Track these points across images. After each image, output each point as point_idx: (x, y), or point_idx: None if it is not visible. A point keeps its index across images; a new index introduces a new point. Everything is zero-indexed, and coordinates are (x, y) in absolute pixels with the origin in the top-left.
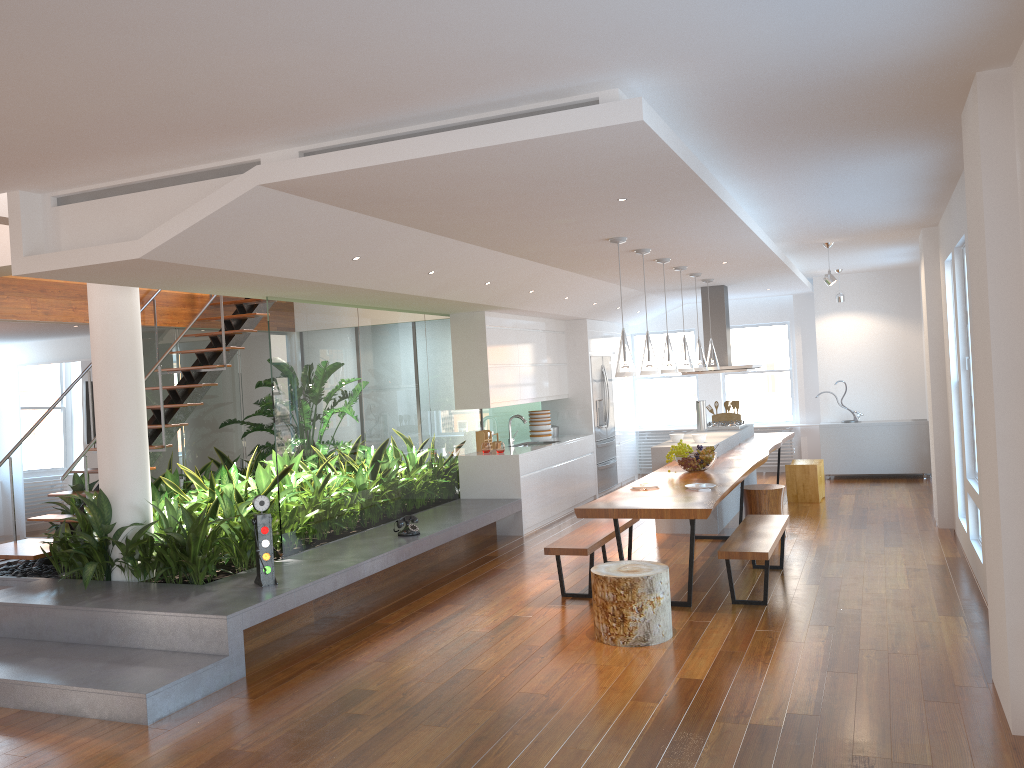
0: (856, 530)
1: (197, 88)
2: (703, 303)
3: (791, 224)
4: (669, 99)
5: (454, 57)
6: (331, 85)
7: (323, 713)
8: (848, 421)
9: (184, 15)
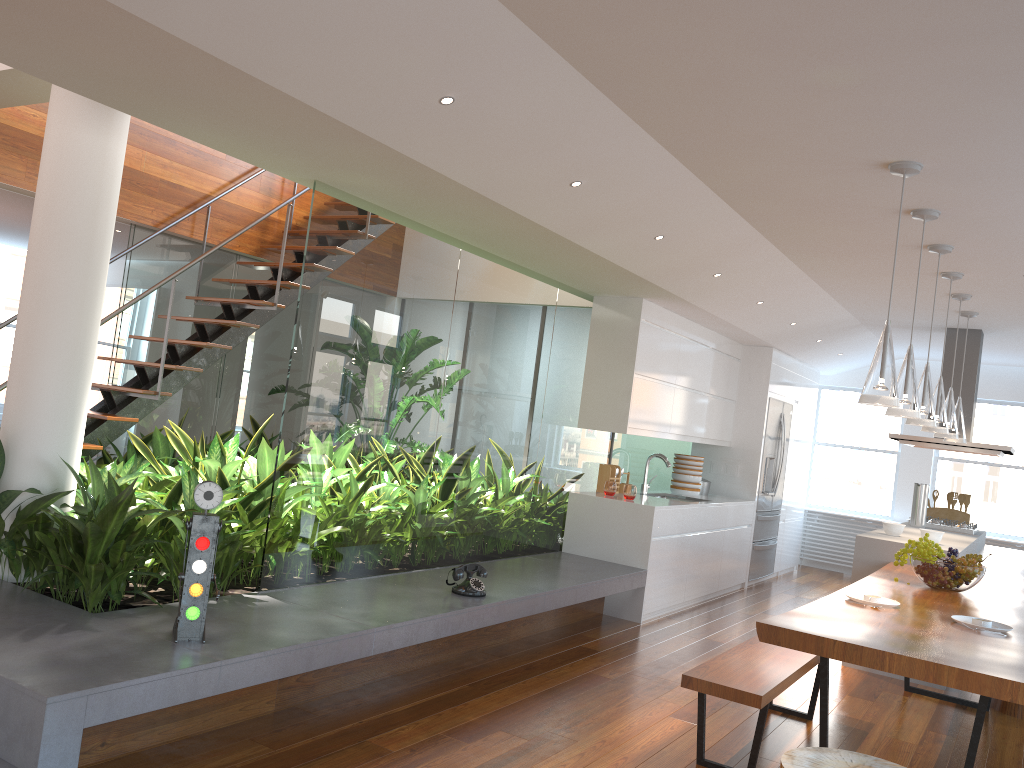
0: None
1: None
2: (946, 350)
3: None
4: None
5: None
6: None
7: None
8: None
9: None
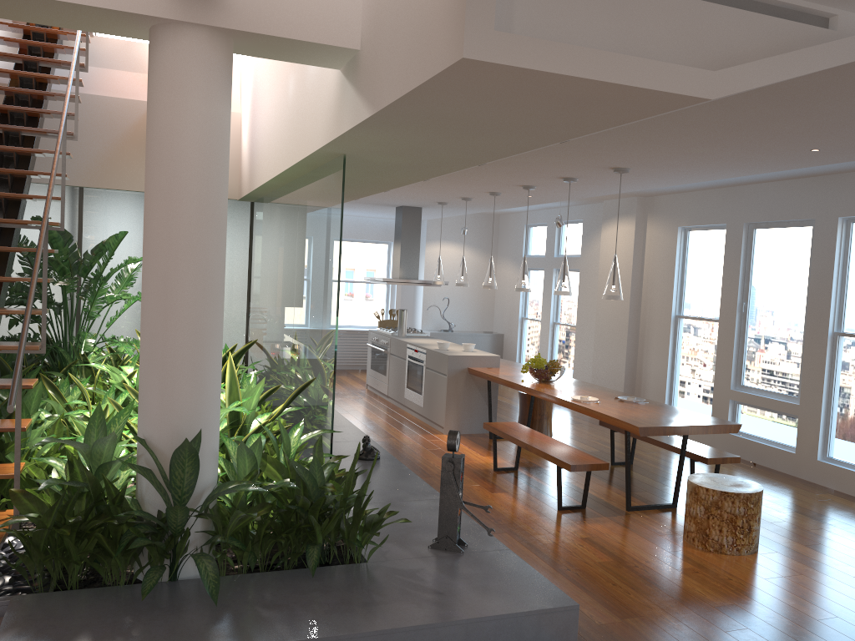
0: (579, 425)
1: None
2: (403, 221)
3: None
4: None
5: None
6: None
7: None
8: (448, 330)
9: None
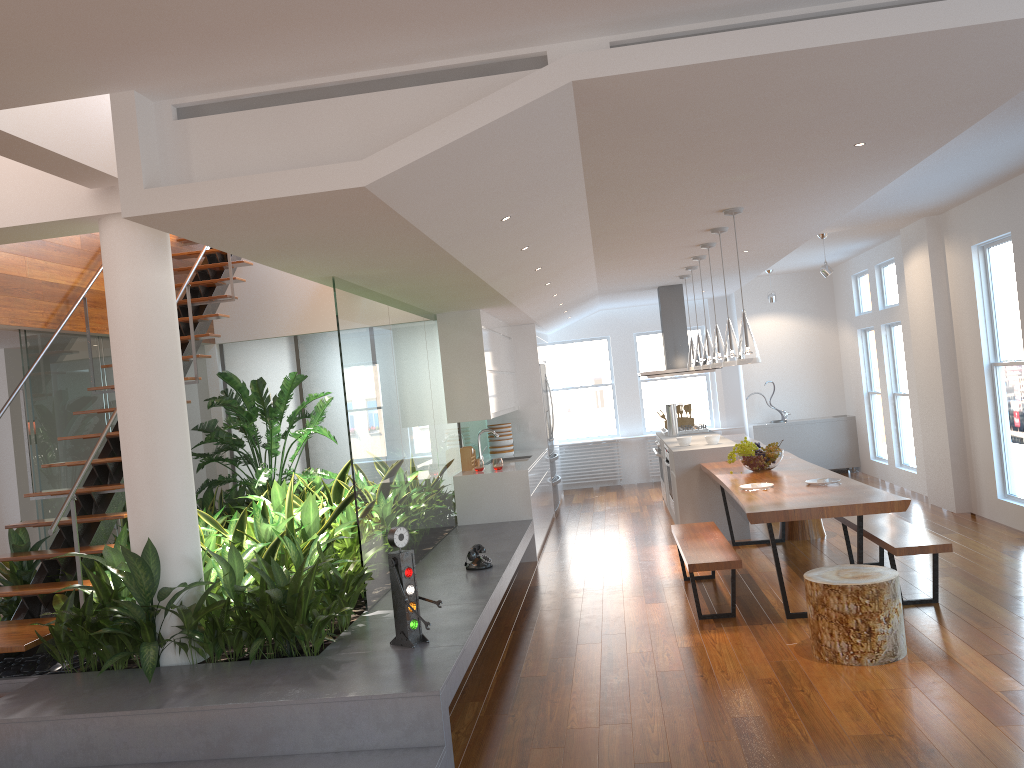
0: None
1: None
2: (662, 303)
3: None
4: None
5: None
6: None
7: None
8: (778, 421)
9: None
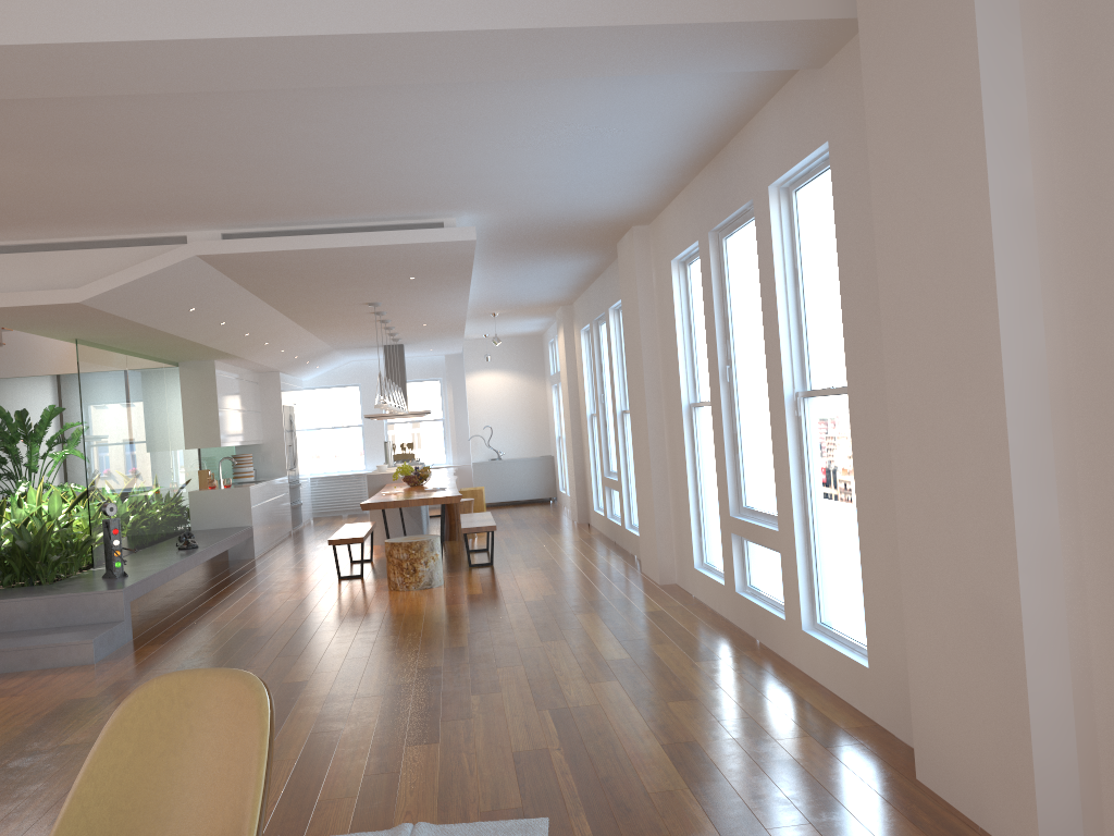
0: (524, 529)
1: (217, 197)
2: (386, 359)
3: (481, 298)
4: (476, 224)
5: (387, 198)
6: (299, 203)
7: (234, 639)
8: (494, 459)
9: (274, 170)
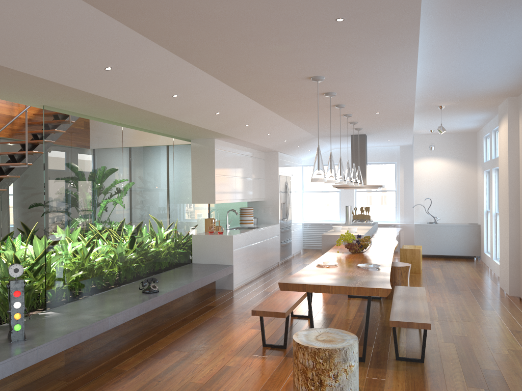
0: (455, 295)
1: None
2: (352, 145)
3: (430, 84)
4: None
5: None
6: None
7: None
8: (431, 222)
9: None
